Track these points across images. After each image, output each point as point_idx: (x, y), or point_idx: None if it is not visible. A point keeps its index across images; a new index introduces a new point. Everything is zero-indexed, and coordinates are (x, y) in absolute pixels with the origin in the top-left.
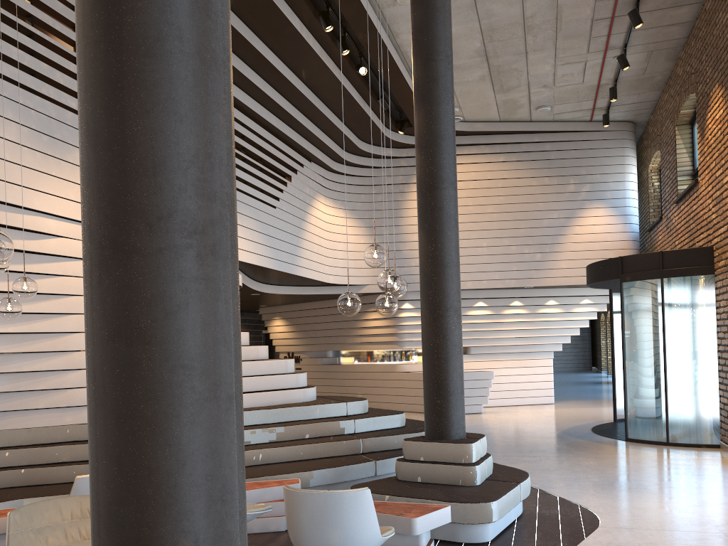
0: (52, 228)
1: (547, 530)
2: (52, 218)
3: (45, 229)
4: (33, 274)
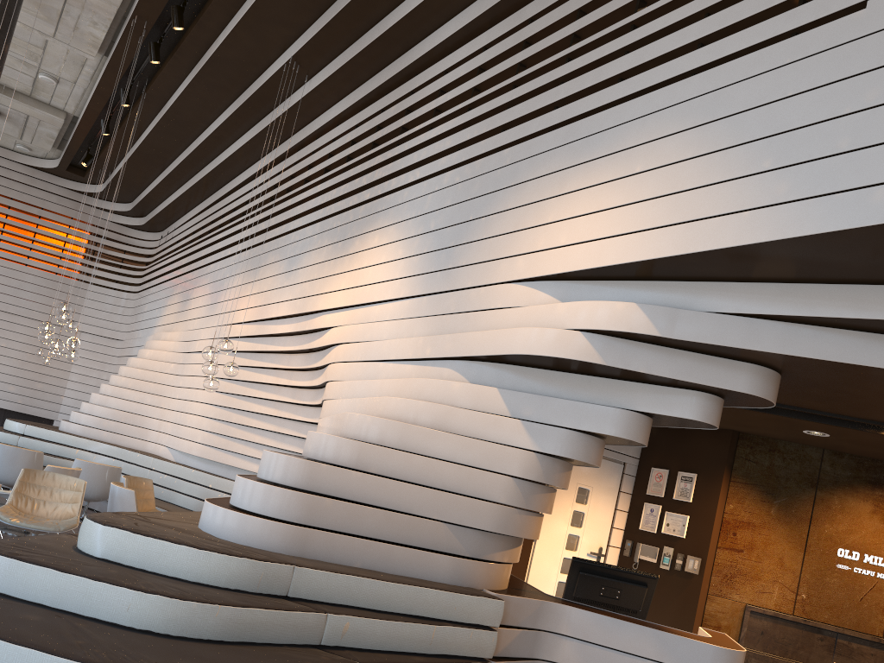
0: (327, 322)
1: None
2: (330, 313)
3: (323, 324)
4: (325, 368)
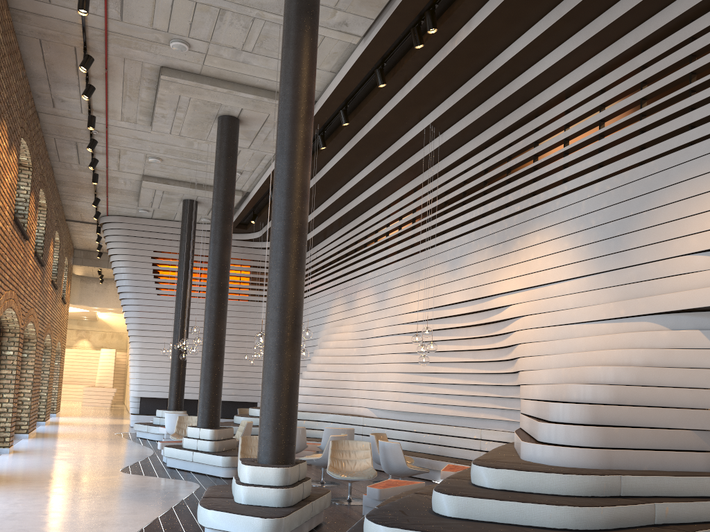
0: (505, 301)
1: (175, 531)
2: (505, 295)
3: (501, 304)
4: (508, 333)
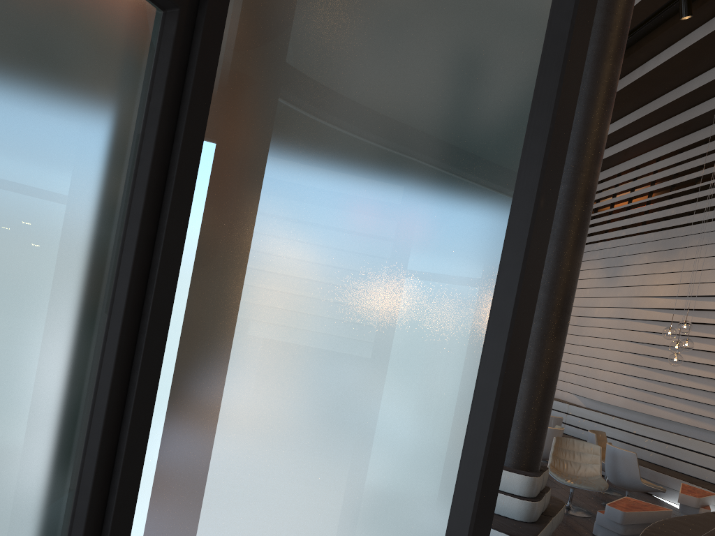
0: None
1: None
2: None
3: None
4: None
